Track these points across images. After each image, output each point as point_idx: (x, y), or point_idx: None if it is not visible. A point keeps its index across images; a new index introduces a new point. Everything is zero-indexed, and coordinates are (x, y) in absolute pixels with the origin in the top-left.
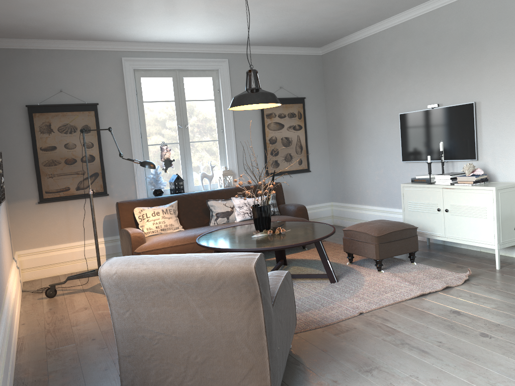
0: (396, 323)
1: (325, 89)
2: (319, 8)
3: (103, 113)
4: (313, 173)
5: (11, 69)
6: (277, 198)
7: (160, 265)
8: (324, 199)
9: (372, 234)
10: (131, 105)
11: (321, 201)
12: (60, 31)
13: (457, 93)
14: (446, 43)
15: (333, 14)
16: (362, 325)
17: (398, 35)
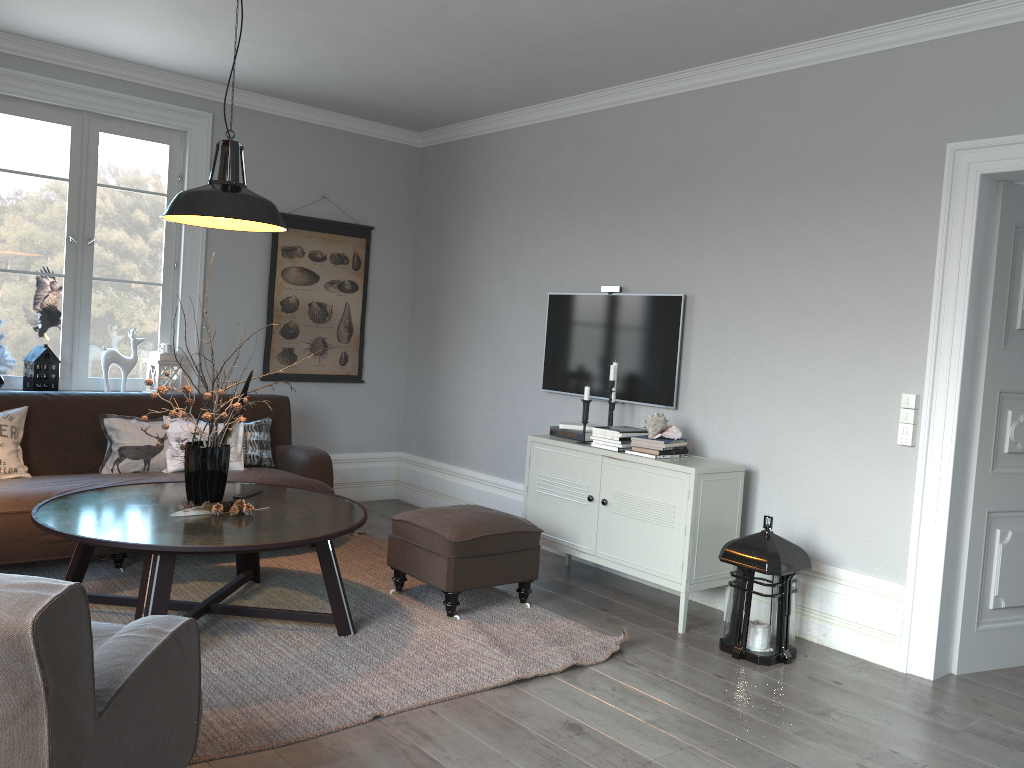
0: (443, 748)
1: (418, 218)
2: (412, 48)
3: None
4: (369, 387)
5: None
6: (275, 431)
7: None
8: (384, 443)
9: (447, 536)
10: None
11: (378, 447)
12: None
13: (657, 272)
14: (650, 173)
15: (441, 66)
16: (370, 747)
17: (567, 138)
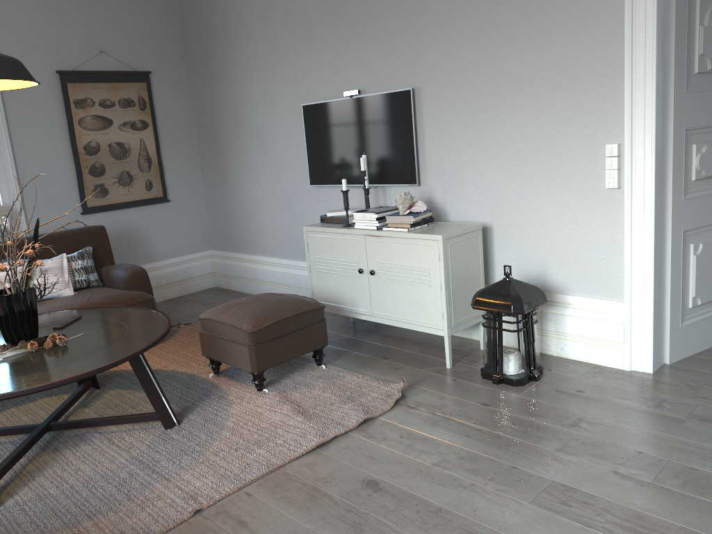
0: (258, 533)
1: (187, 58)
2: None
3: None
4: (175, 204)
5: None
6: (98, 256)
7: None
8: (197, 246)
9: (244, 328)
10: None
11: (193, 249)
12: None
13: (387, 72)
14: None
15: None
16: None
17: None
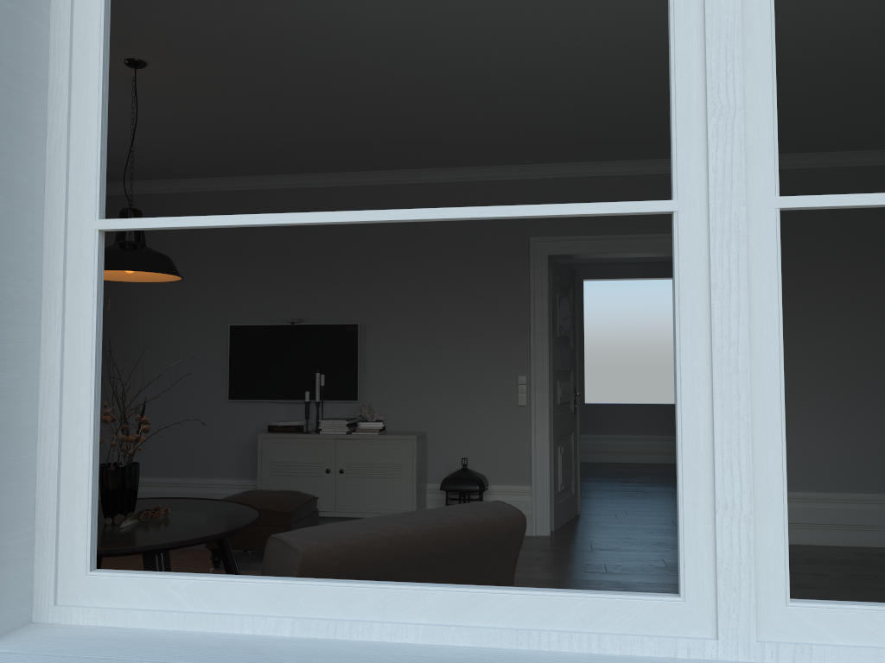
0: None
1: None
2: (170, 133)
3: None
4: None
5: None
6: None
7: (406, 530)
8: None
9: (281, 509)
10: None
11: None
12: None
13: (332, 307)
14: (320, 238)
15: (172, 146)
16: None
17: (236, 206)
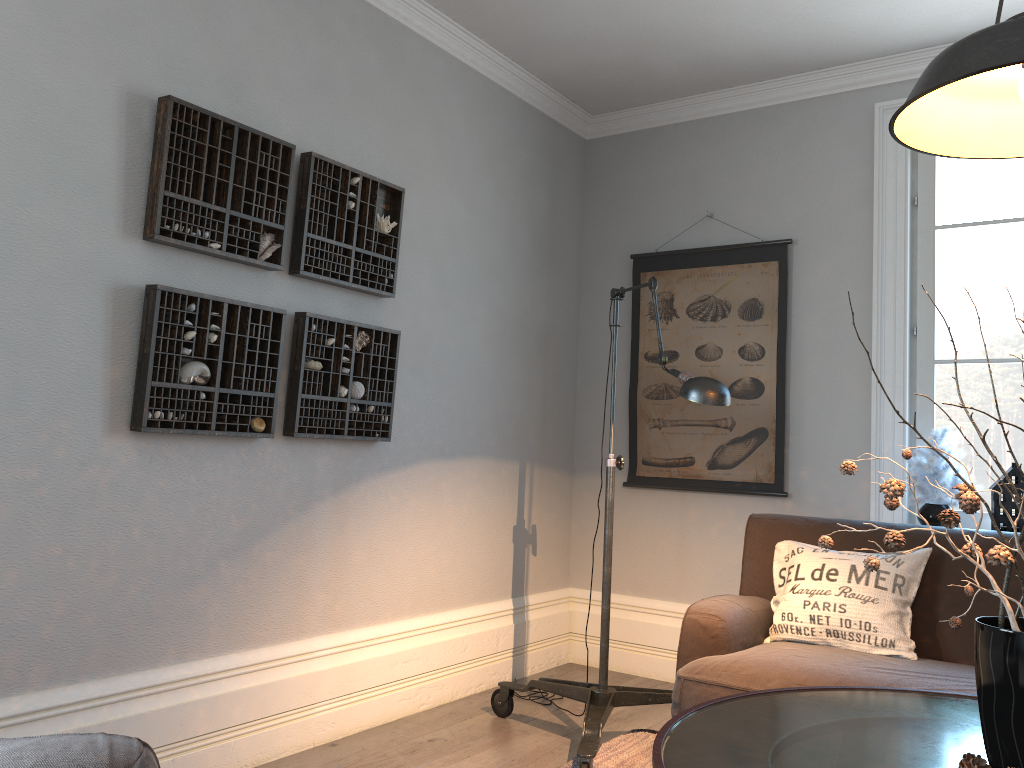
0: None
1: None
2: None
3: (805, 266)
4: None
5: (619, 178)
6: None
7: None
8: None
9: None
10: (888, 240)
11: None
12: (685, 63)
13: None
14: None
15: None
16: None
17: None
